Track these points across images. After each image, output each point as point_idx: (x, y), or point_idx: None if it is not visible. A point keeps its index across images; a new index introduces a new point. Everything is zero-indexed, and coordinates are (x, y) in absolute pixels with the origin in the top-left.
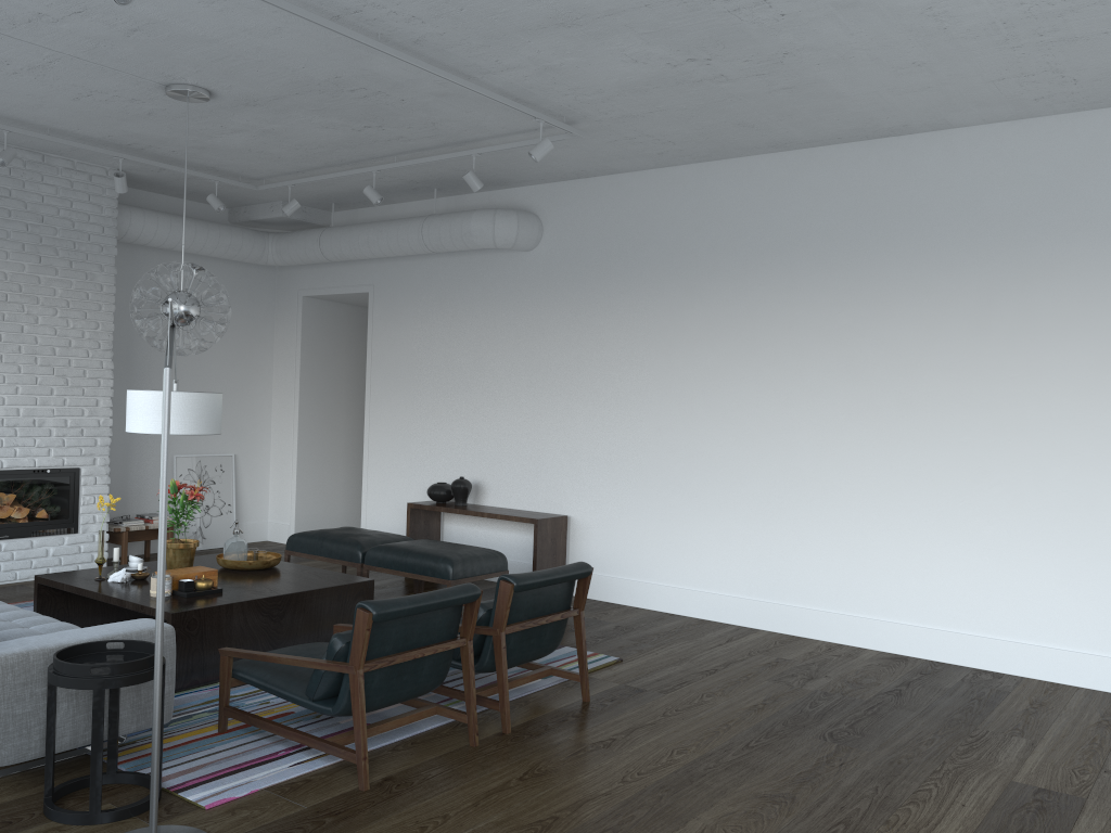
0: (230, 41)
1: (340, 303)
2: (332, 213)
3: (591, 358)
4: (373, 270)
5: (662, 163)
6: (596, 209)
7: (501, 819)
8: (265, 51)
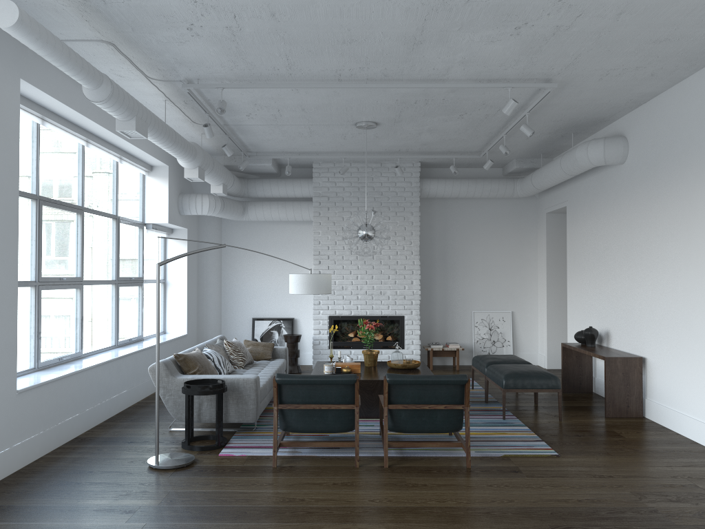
0: (334, 102)
1: None
2: (541, 160)
3: (652, 237)
4: (567, 191)
5: (671, 79)
6: (650, 124)
7: (284, 492)
8: (351, 101)
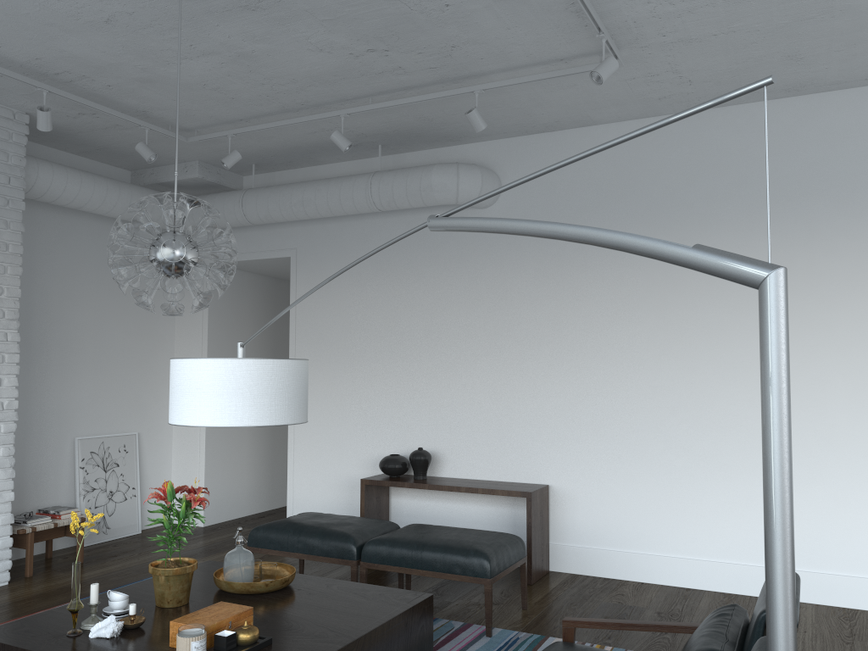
0: None
1: (243, 271)
2: (252, 174)
3: (567, 316)
4: (296, 234)
5: (649, 112)
6: None
7: None
8: None
